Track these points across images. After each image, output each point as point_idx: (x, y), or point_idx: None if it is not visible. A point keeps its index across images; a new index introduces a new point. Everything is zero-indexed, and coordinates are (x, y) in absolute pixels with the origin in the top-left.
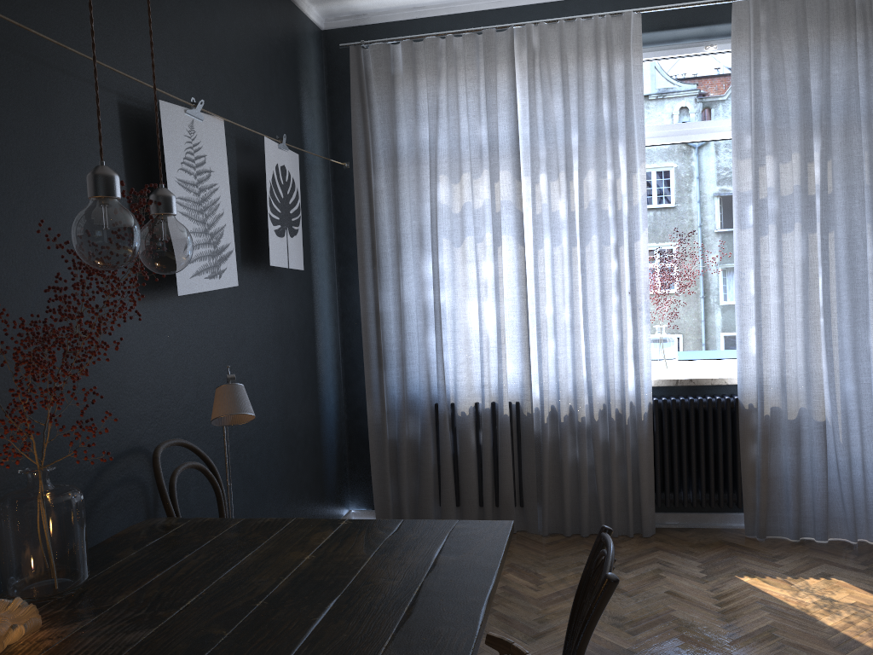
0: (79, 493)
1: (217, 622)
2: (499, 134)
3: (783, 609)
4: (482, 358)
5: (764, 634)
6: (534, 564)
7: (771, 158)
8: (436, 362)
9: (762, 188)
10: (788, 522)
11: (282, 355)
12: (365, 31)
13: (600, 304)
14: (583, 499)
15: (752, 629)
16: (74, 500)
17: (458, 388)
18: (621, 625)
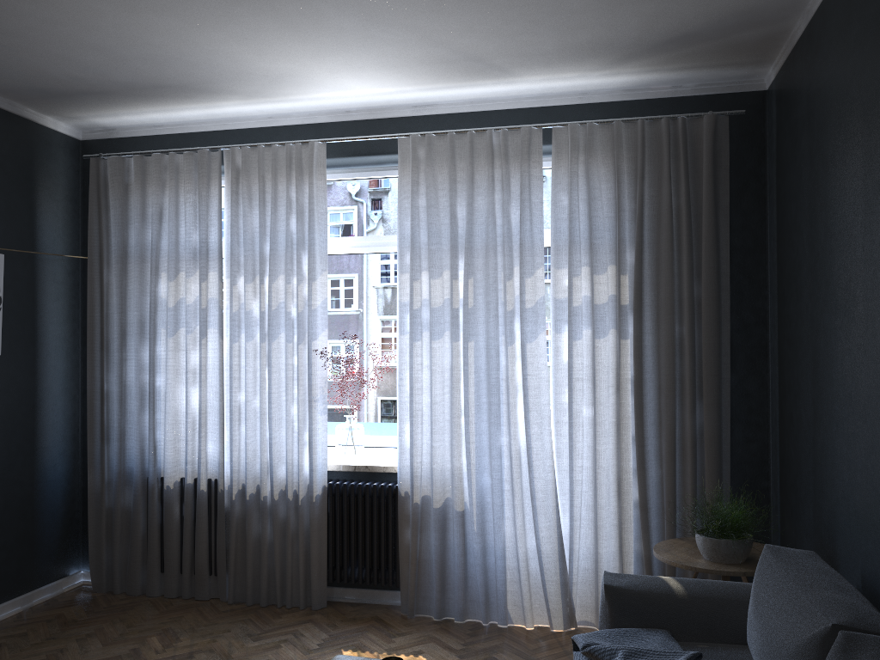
0: None
1: None
2: (211, 239)
3: None
4: (186, 438)
5: None
6: (188, 629)
7: (428, 273)
8: (149, 439)
9: (416, 300)
10: (433, 602)
11: None
12: (115, 143)
13: (286, 395)
14: (262, 571)
15: None
16: None
17: (165, 464)
18: None
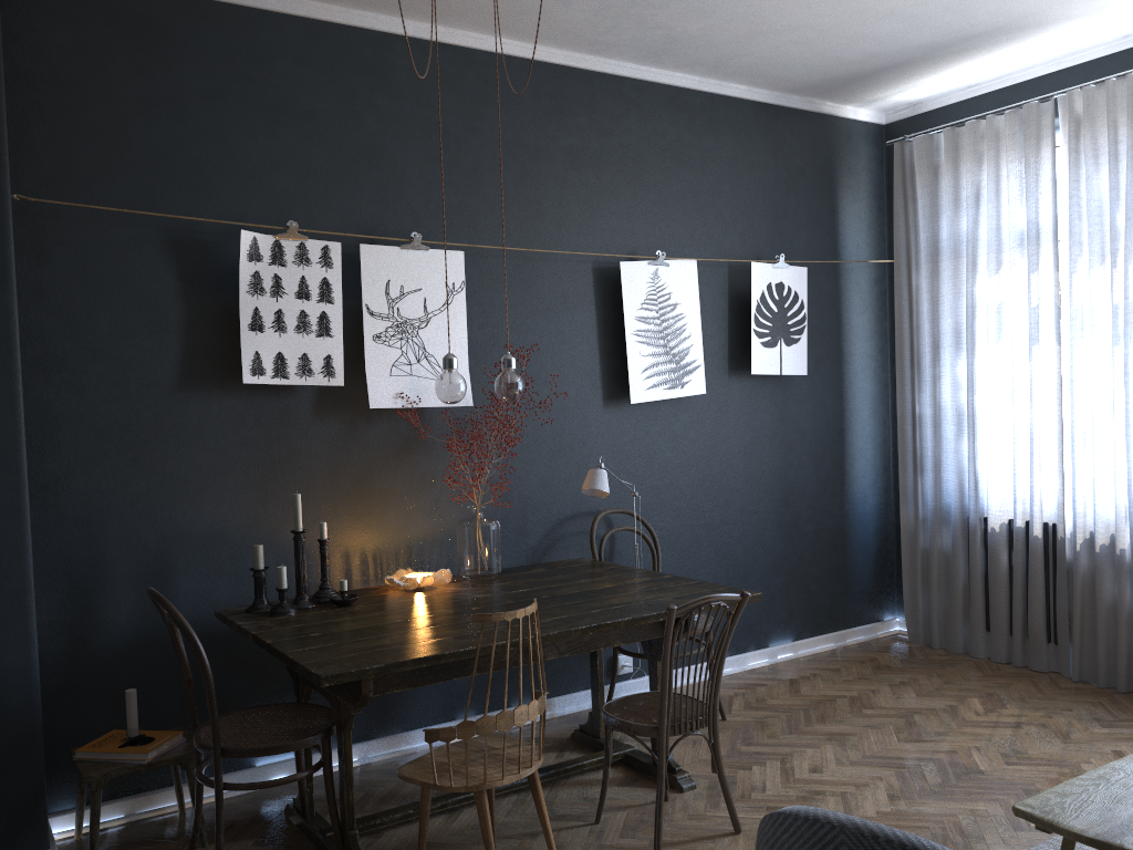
0: (493, 523)
1: (515, 598)
2: (1042, 218)
3: None
4: (1014, 470)
5: None
6: (1016, 698)
7: None
8: (968, 470)
9: None
10: None
11: (784, 452)
12: (922, 120)
13: None
14: (1119, 647)
15: None
16: (488, 526)
17: (988, 501)
18: (1010, 756)
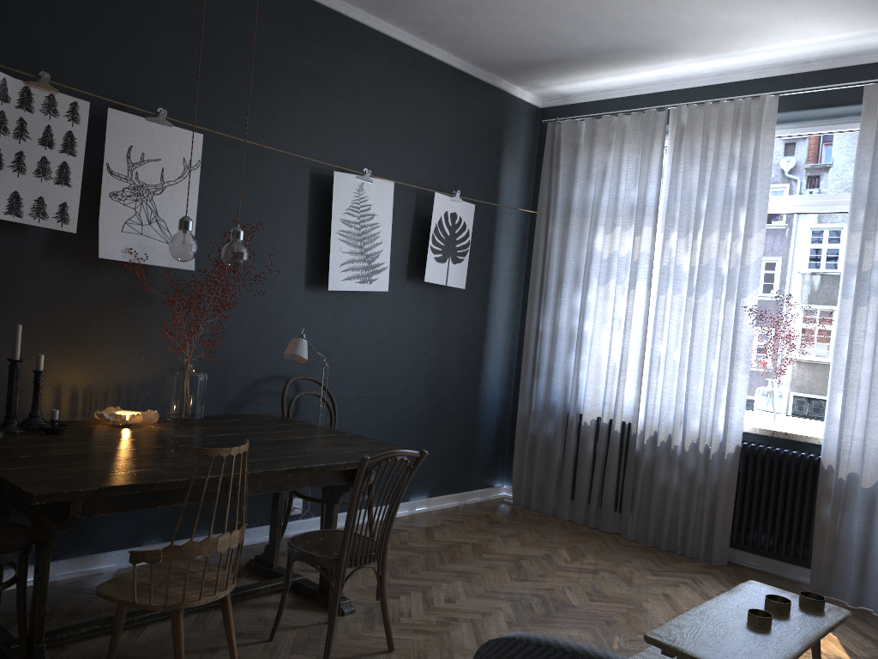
0: (202, 374)
1: (218, 440)
2: (648, 196)
3: None
4: (606, 380)
5: None
6: (592, 551)
7: None
8: (572, 377)
9: (866, 261)
10: (849, 587)
11: (440, 348)
12: (569, 109)
13: (707, 350)
14: (665, 517)
15: None
16: (197, 376)
17: (584, 402)
18: (592, 595)
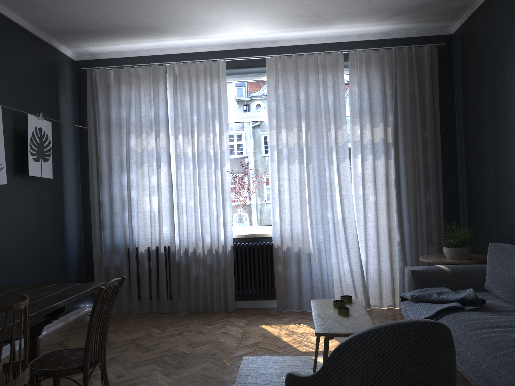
0: None
1: None
2: (160, 114)
3: (269, 336)
4: (151, 224)
5: (253, 345)
6: (168, 324)
7: (285, 129)
8: (128, 226)
9: (280, 143)
10: (295, 302)
11: (40, 220)
12: (97, 62)
13: (208, 198)
14: (200, 294)
15: (249, 343)
16: None
17: (139, 239)
18: (191, 345)
